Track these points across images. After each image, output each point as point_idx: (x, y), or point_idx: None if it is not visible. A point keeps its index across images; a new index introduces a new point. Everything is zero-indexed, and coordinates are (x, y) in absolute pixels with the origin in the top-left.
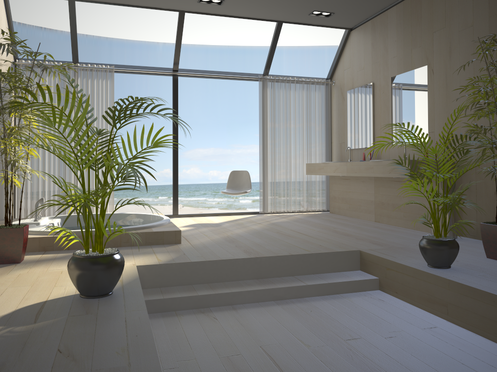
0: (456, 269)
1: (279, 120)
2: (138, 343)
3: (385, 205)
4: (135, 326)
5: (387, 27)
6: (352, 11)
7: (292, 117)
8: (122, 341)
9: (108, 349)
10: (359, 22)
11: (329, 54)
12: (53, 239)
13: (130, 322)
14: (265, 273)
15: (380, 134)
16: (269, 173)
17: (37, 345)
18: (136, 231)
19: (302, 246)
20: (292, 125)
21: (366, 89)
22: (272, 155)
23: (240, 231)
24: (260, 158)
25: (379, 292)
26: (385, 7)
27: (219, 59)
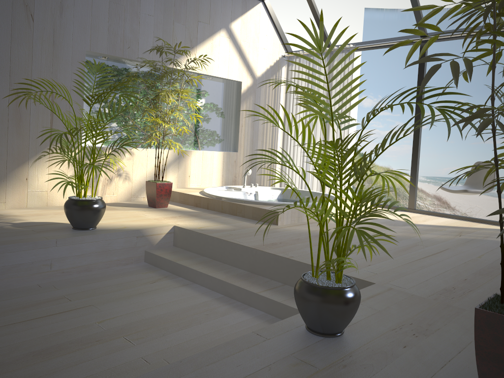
0: (329, 343)
1: None
2: None
3: None
4: (10, 242)
5: None
6: None
7: None
8: None
9: None
10: None
11: None
12: (201, 198)
13: (18, 240)
14: (259, 270)
15: None
16: None
17: None
18: (250, 205)
19: None
20: None
21: None
22: None
23: (386, 233)
24: None
25: None
26: None
27: None
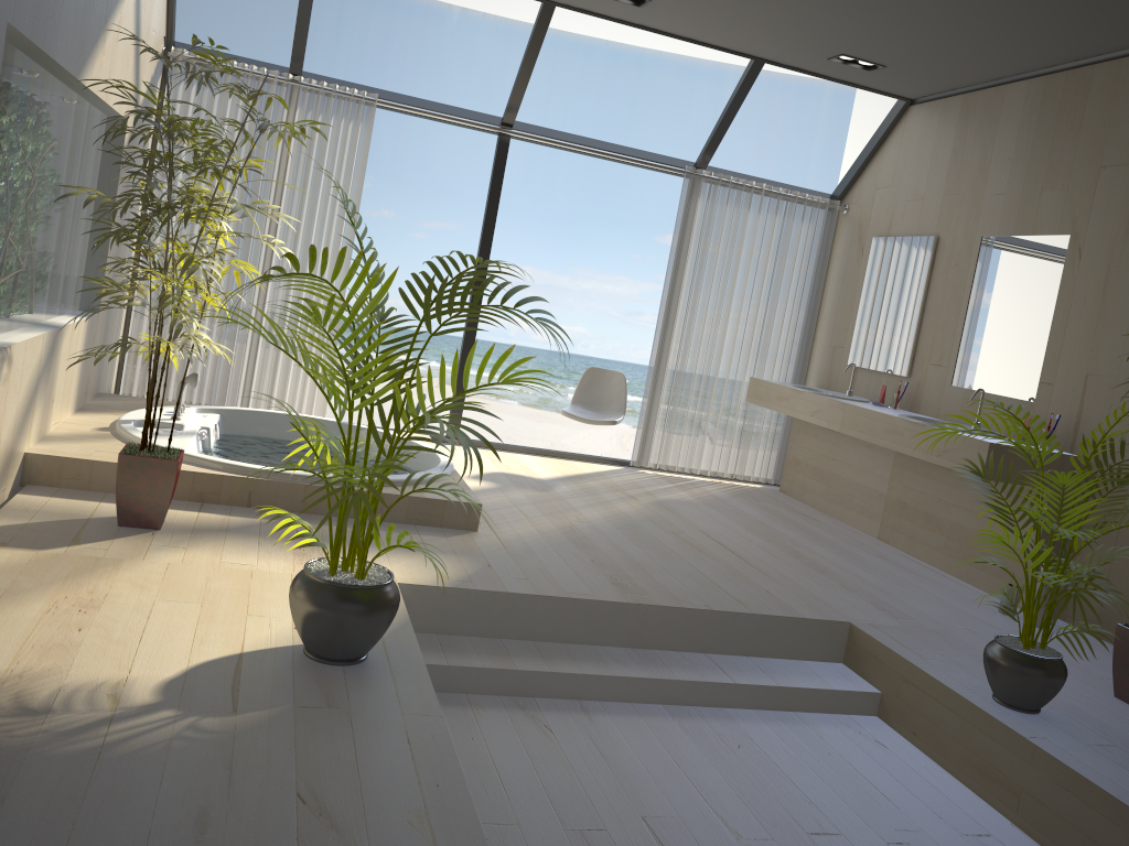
0: (1051, 717)
1: (712, 274)
2: (444, 805)
3: (909, 510)
4: (430, 758)
5: (997, 122)
6: (927, 71)
7: (740, 270)
8: (412, 794)
9: (391, 812)
10: (936, 92)
11: (833, 102)
12: (222, 481)
13: (419, 747)
14: (651, 640)
15: (929, 353)
16: (666, 383)
17: (255, 775)
18: (390, 491)
19: (729, 588)
20: (738, 288)
21: (918, 246)
22: (680, 345)
23: (594, 514)
24: (654, 347)
25: (877, 723)
26: (1002, 77)
27: (582, 69)
